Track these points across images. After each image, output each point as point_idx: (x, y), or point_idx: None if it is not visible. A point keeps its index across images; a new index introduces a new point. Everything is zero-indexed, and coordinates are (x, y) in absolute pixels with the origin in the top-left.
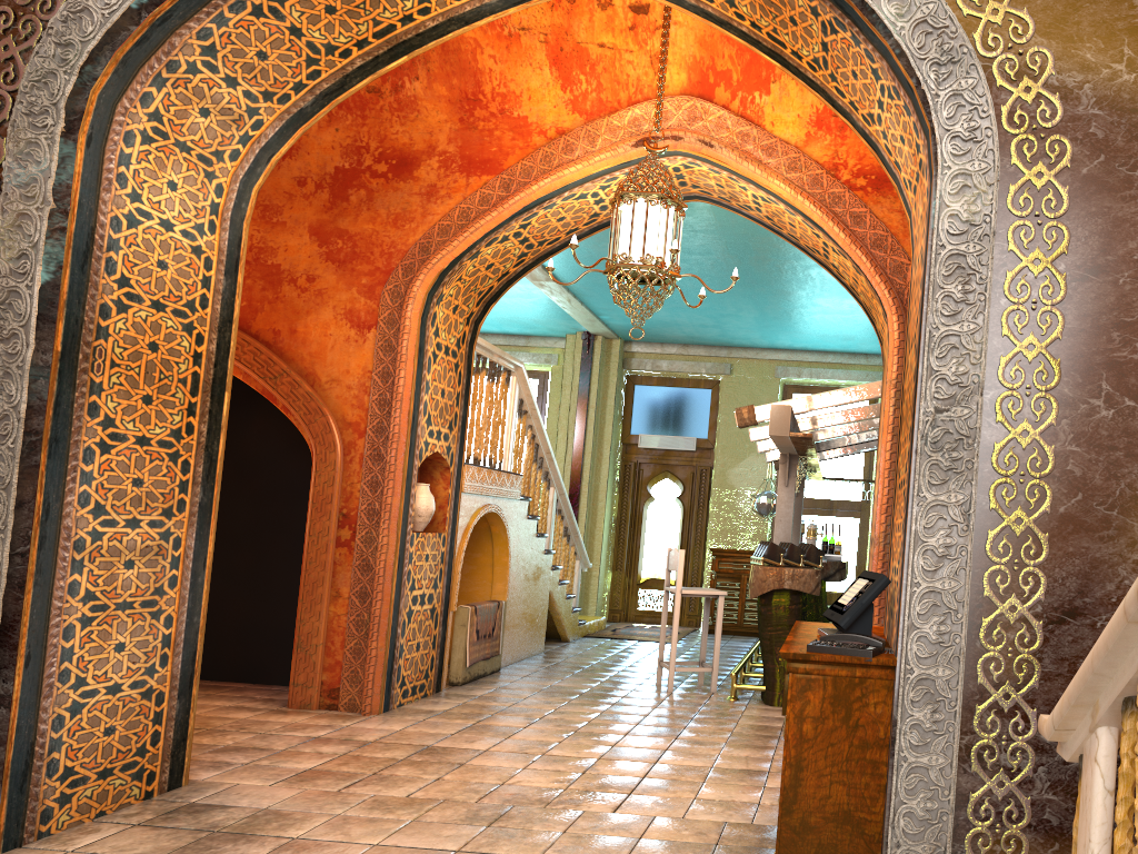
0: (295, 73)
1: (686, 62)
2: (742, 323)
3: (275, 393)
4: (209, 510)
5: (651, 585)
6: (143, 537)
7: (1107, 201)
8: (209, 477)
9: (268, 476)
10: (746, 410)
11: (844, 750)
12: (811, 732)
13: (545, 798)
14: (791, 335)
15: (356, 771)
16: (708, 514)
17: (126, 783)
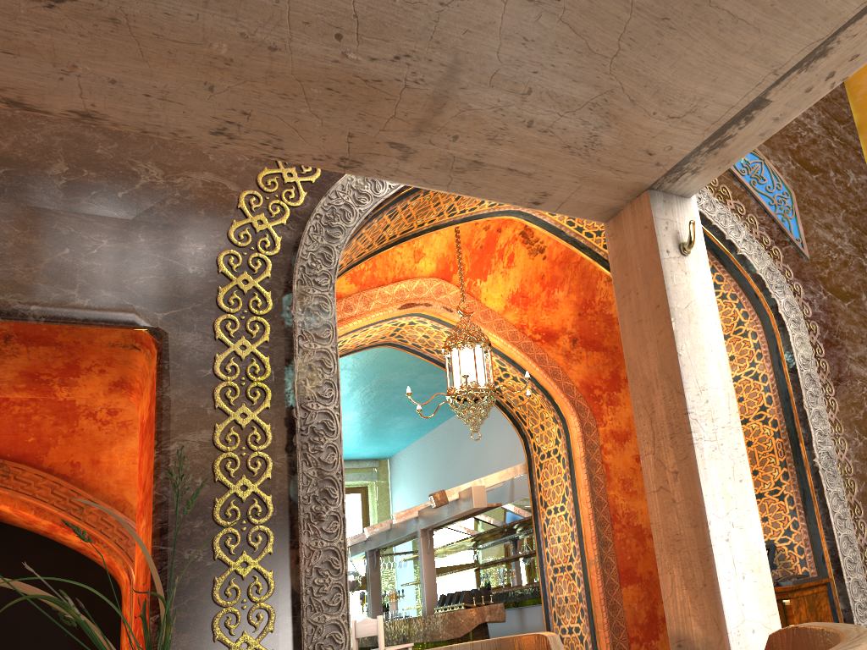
0: (357, 253)
1: (437, 257)
2: None
3: (81, 523)
4: None
5: None
6: None
7: (834, 350)
8: None
9: None
10: (440, 494)
11: None
12: None
13: None
14: None
15: None
16: None
17: None
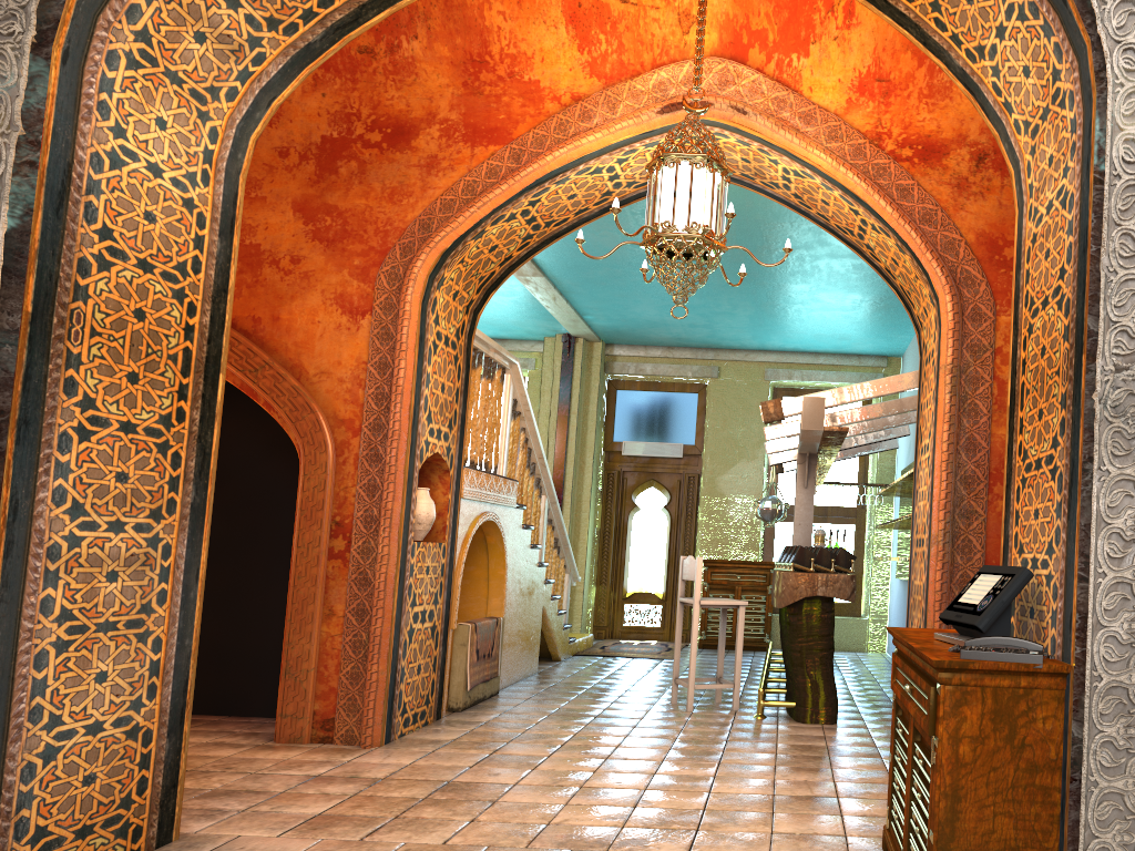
0: None
1: (717, 21)
2: (735, 321)
3: (255, 387)
4: (202, 513)
5: (638, 599)
6: (128, 544)
7: None
8: (202, 473)
9: (243, 483)
10: (772, 404)
11: (1008, 774)
12: (969, 754)
13: (604, 840)
14: (785, 335)
15: (374, 814)
16: (697, 523)
17: (108, 842)
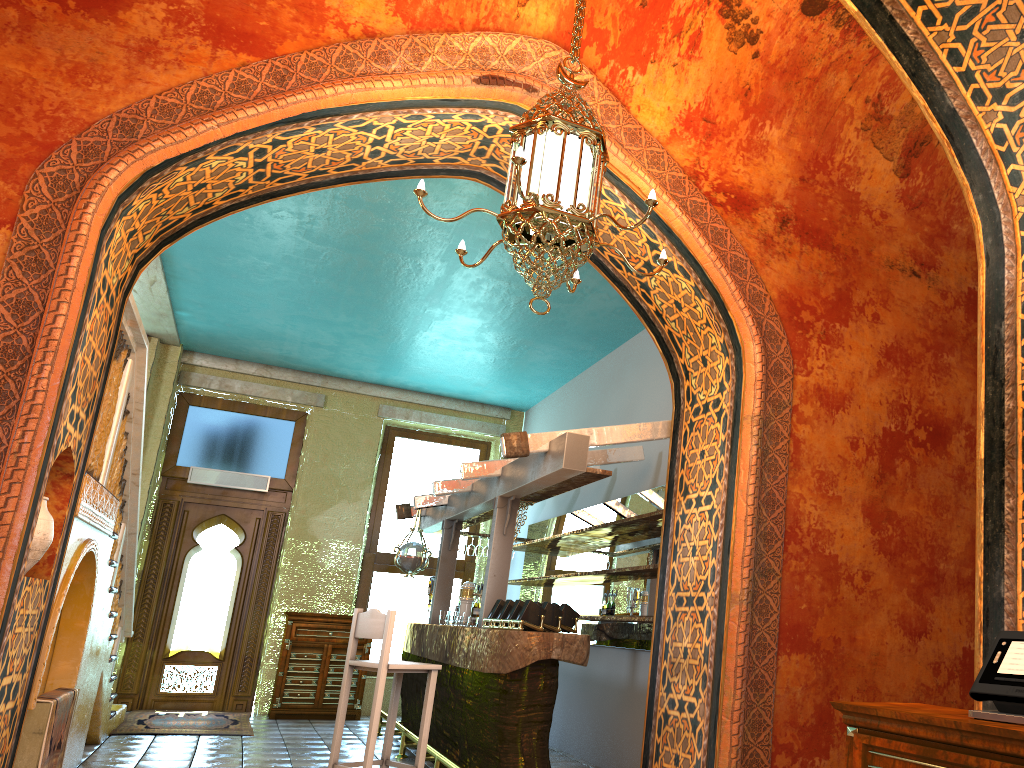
0: None
1: (560, 4)
2: (371, 348)
3: None
4: None
5: (185, 659)
6: None
7: None
8: None
9: None
10: (517, 437)
11: None
12: None
13: None
14: (418, 371)
15: None
16: (276, 569)
17: None
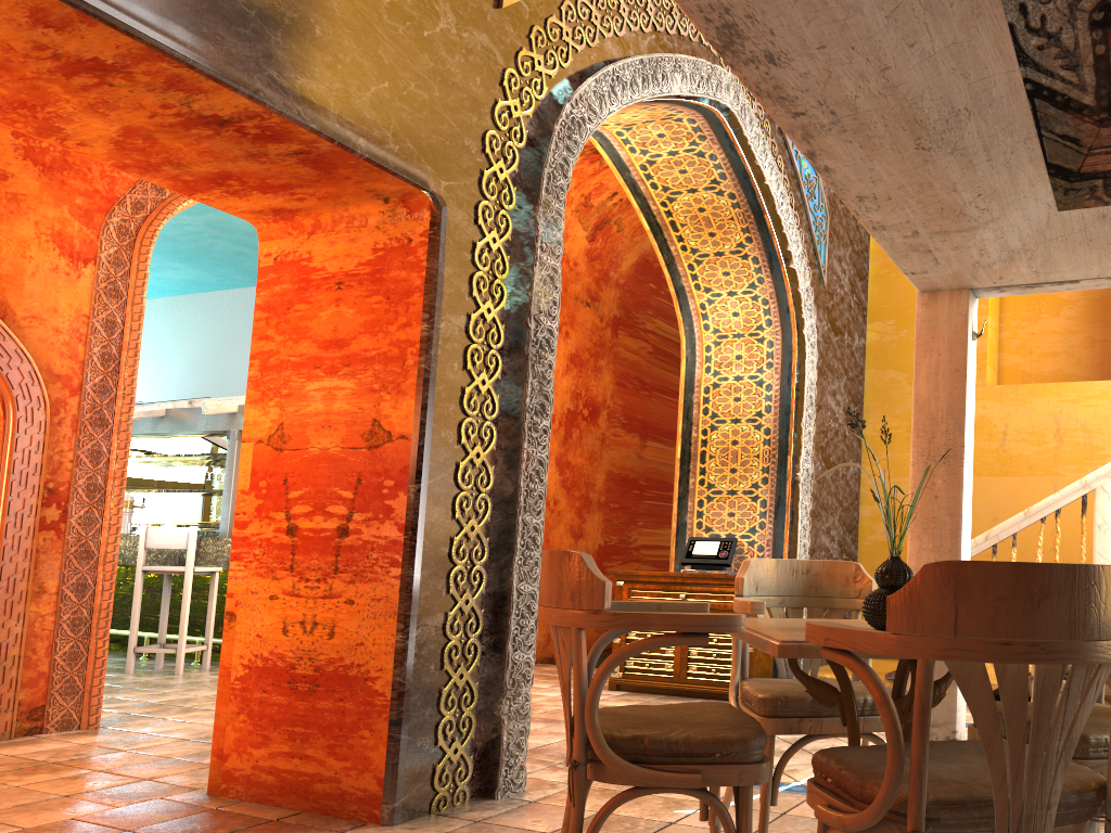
0: None
1: None
2: None
3: None
4: None
5: None
6: None
7: (822, 379)
8: None
9: None
10: None
11: None
12: None
13: None
14: None
15: None
16: None
17: None
